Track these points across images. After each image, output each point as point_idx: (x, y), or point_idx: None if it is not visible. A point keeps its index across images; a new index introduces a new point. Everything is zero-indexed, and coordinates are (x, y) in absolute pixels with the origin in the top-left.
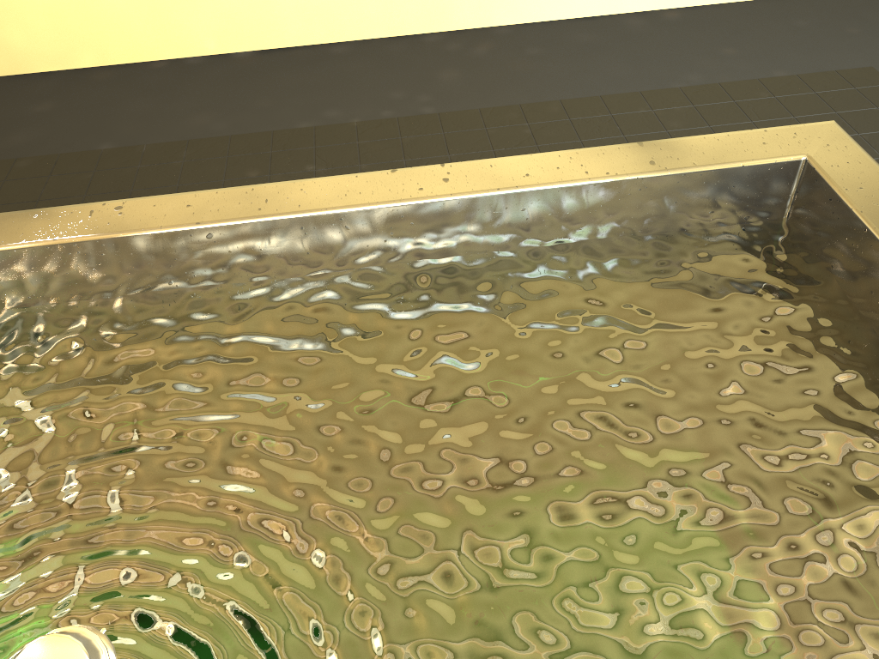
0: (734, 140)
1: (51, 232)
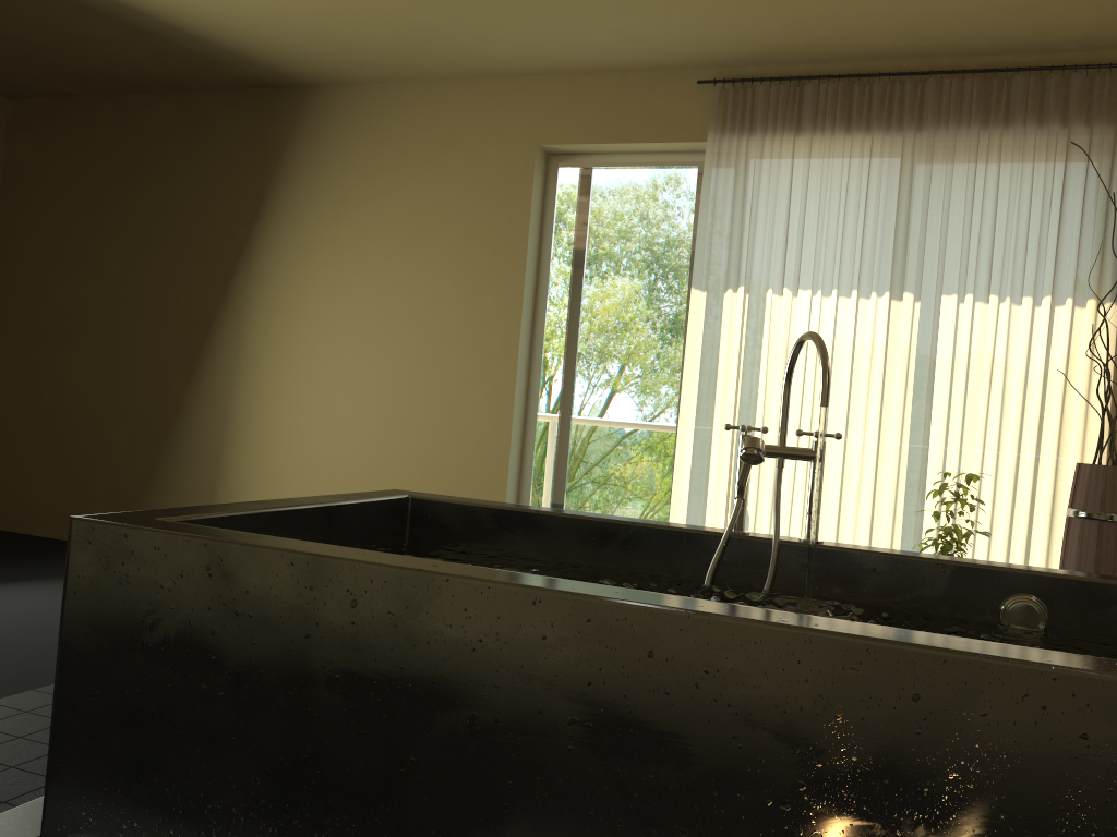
0: (168, 527)
1: (859, 625)
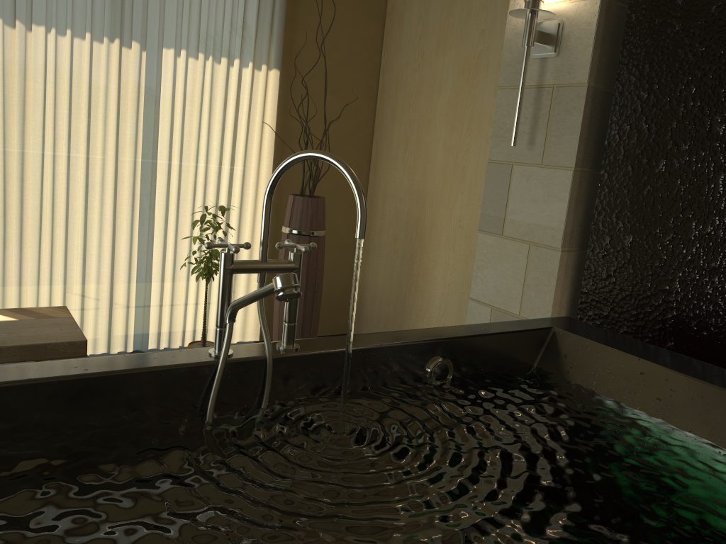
0: None
1: None
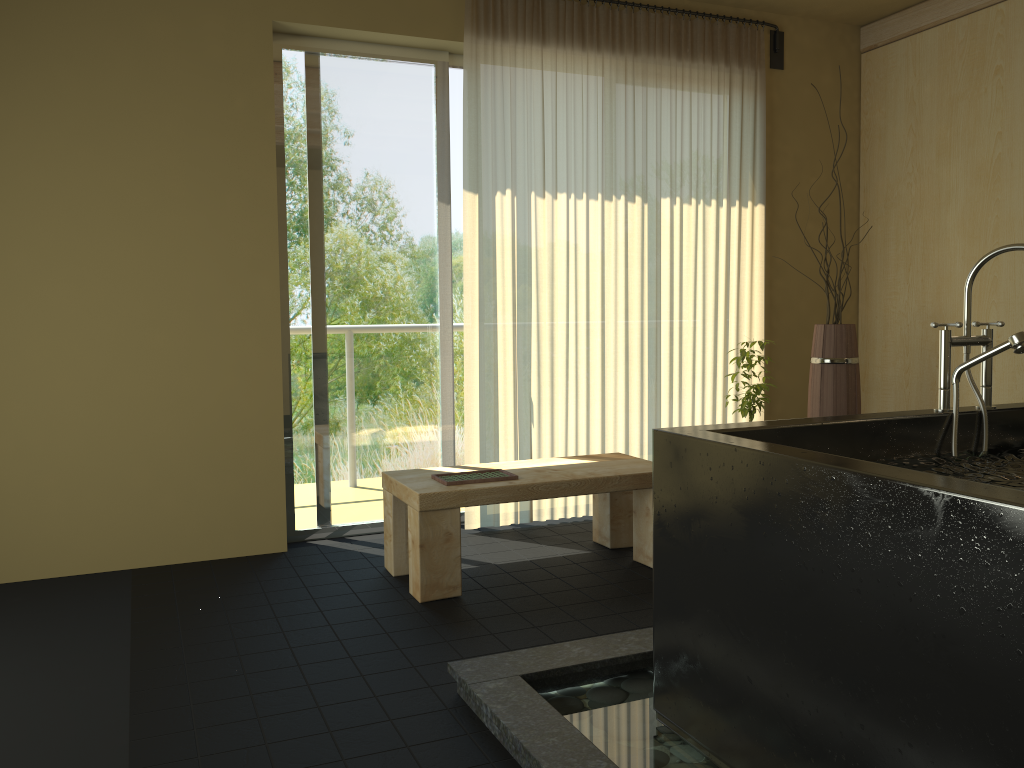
0: None
1: None
